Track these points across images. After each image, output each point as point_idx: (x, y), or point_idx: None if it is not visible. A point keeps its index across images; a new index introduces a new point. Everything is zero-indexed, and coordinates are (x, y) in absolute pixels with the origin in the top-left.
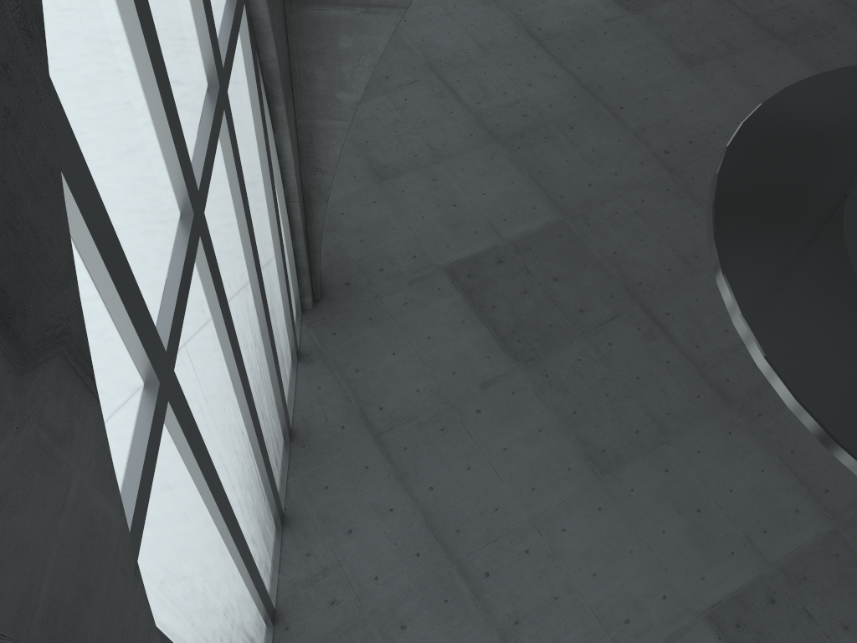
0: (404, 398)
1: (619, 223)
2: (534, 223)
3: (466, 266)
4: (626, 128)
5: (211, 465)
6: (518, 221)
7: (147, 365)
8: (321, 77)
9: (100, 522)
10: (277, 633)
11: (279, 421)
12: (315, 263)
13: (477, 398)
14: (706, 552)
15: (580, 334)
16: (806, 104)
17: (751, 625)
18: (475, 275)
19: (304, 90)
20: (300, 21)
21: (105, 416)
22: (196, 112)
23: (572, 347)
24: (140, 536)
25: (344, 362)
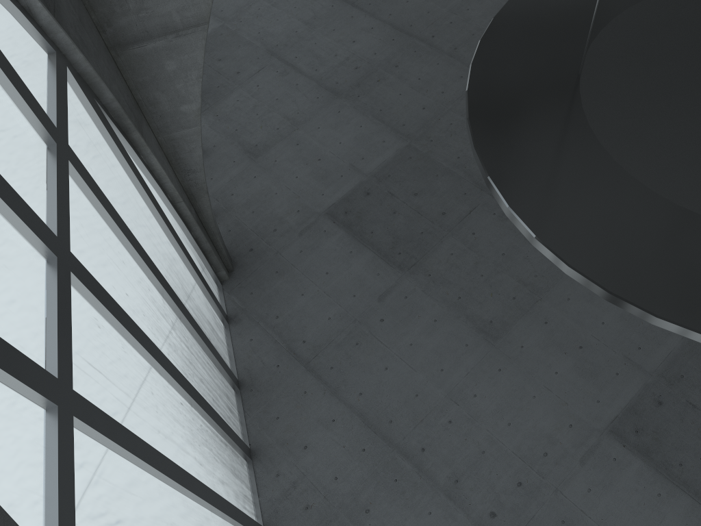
0: (320, 327)
1: (456, 132)
2: (387, 153)
3: (341, 206)
4: (441, 52)
5: (145, 445)
6: (373, 156)
7: (39, 396)
8: (163, 99)
9: None
10: None
11: (224, 377)
12: (218, 242)
13: (378, 310)
14: (595, 379)
15: (447, 233)
16: (531, 6)
17: (647, 428)
18: (351, 210)
19: (153, 113)
20: (128, 61)
21: (5, 453)
22: (39, 172)
23: (443, 245)
24: None
25: (265, 314)
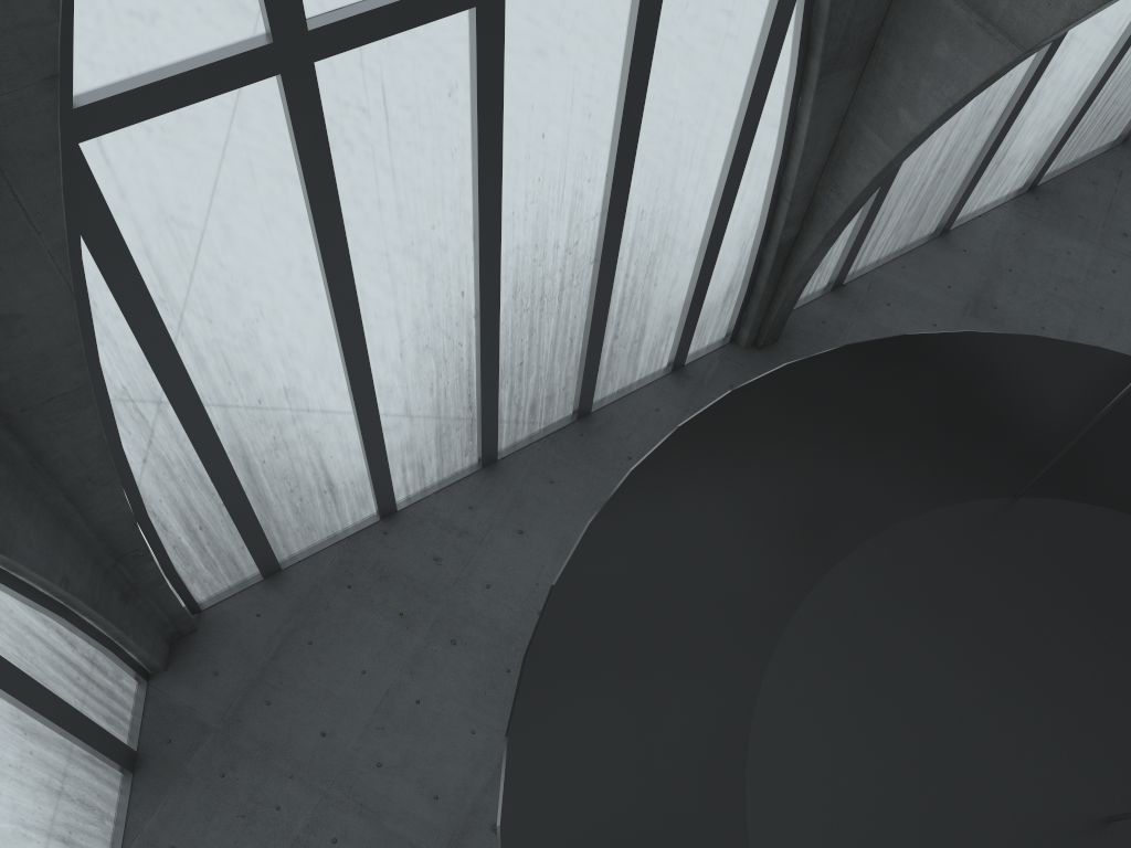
0: None
1: None
2: None
3: None
4: None
5: (338, 223)
6: None
7: (264, 10)
8: (897, 76)
9: None
10: (376, 527)
11: (576, 384)
12: (777, 299)
13: None
14: None
15: None
16: None
17: None
18: None
19: (873, 79)
20: None
21: None
22: None
23: None
24: (135, 118)
25: None
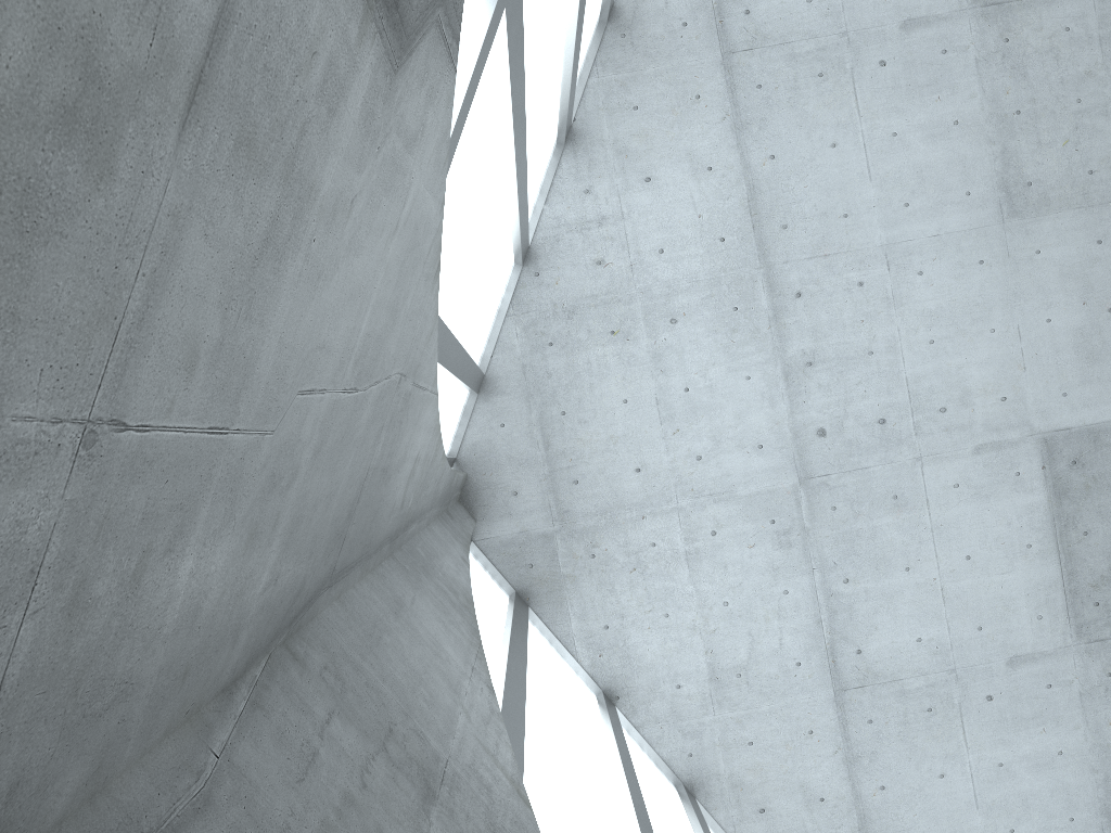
0: (786, 6)
1: None
2: None
3: None
4: None
5: (522, 85)
6: None
7: None
8: None
9: (421, 229)
10: (524, 276)
11: None
12: None
13: (889, 43)
14: (1088, 365)
15: None
16: None
17: (1089, 468)
18: None
19: None
20: None
21: None
22: None
23: (1067, 3)
24: None
25: None
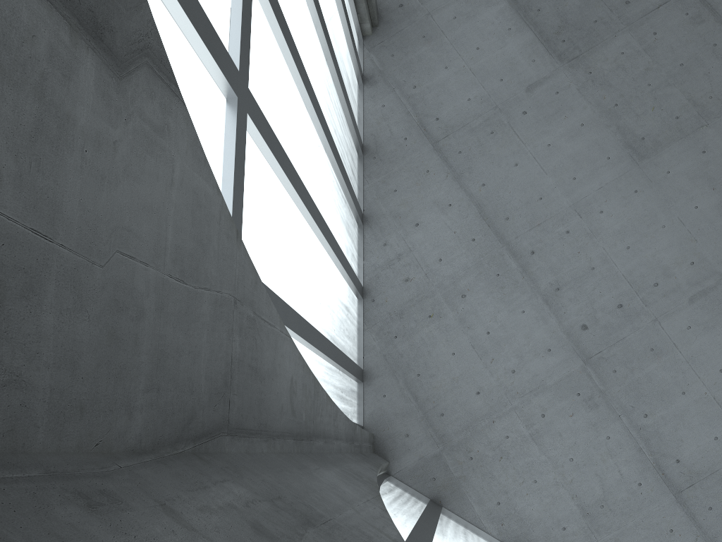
0: (457, 107)
1: None
2: None
3: None
4: None
5: (292, 168)
6: None
7: (225, 83)
8: None
9: (202, 197)
10: (366, 304)
11: (352, 138)
12: None
13: (523, 101)
14: None
15: (624, 27)
16: None
17: None
18: None
19: None
20: None
21: (198, 125)
22: None
23: (615, 41)
24: (240, 217)
25: (403, 81)
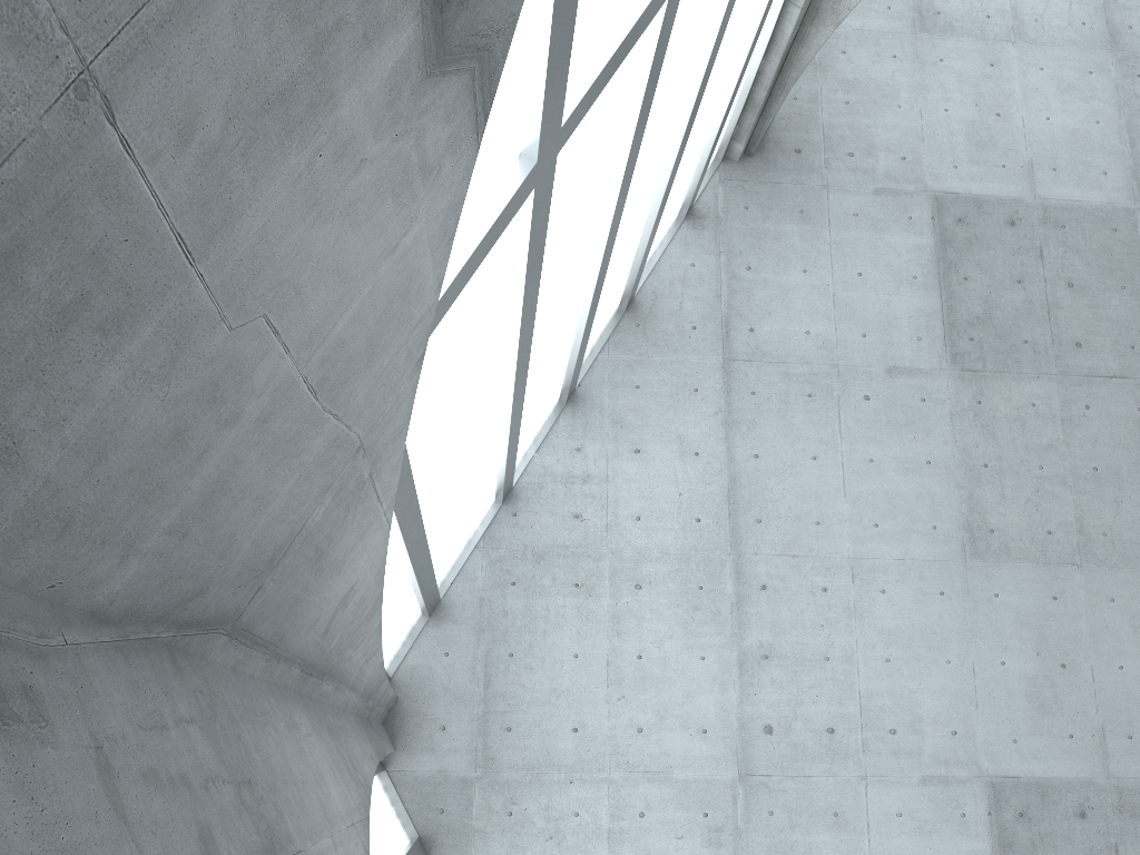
0: (786, 333)
1: None
2: (1091, 194)
3: (963, 207)
4: None
5: (536, 289)
6: (1070, 180)
7: (535, 133)
8: None
9: (415, 286)
10: (502, 513)
11: (626, 280)
12: (774, 103)
13: (874, 382)
14: (1039, 716)
15: (1056, 374)
16: None
17: (1036, 824)
18: (968, 224)
19: None
20: None
21: None
22: None
23: (1034, 384)
24: (434, 325)
25: (738, 250)
